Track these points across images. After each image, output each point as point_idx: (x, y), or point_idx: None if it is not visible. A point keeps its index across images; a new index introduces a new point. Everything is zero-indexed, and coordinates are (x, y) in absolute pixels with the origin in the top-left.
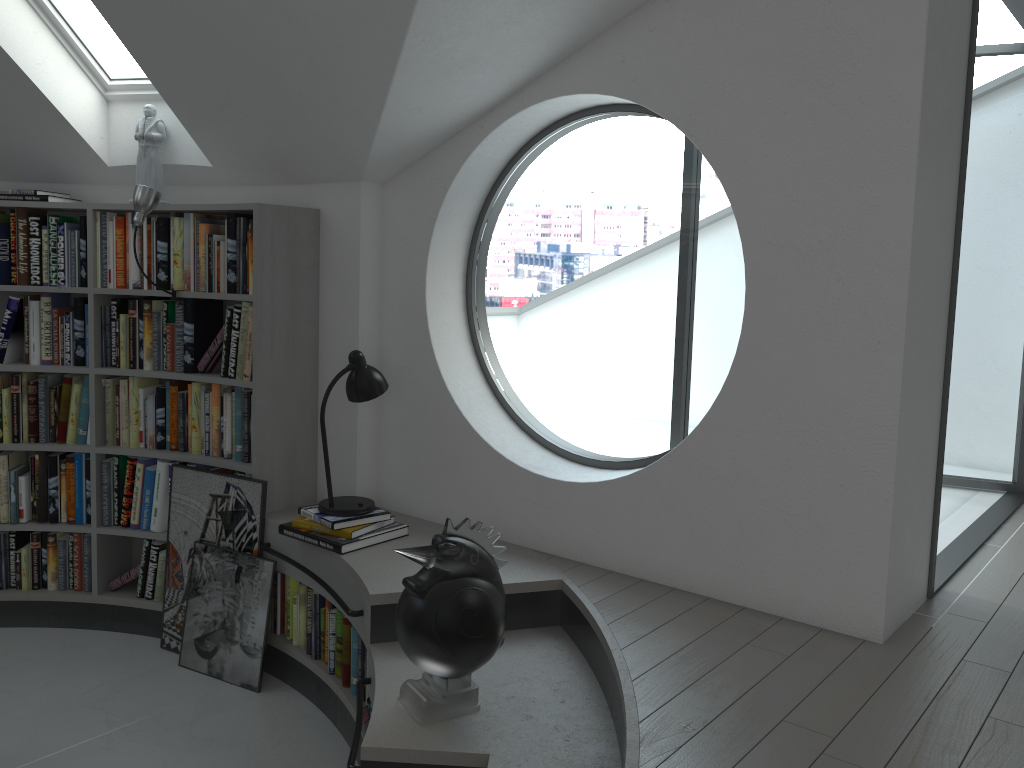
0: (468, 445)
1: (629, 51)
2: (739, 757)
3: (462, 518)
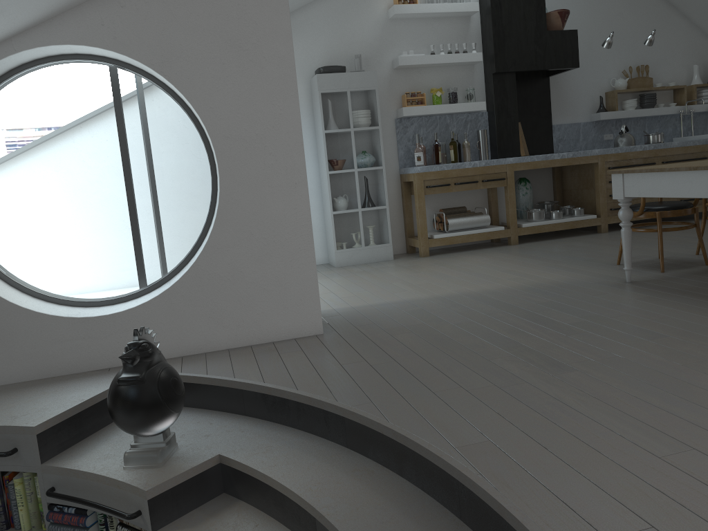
0: (7, 316)
1: (107, 18)
2: (351, 379)
3: (12, 374)
